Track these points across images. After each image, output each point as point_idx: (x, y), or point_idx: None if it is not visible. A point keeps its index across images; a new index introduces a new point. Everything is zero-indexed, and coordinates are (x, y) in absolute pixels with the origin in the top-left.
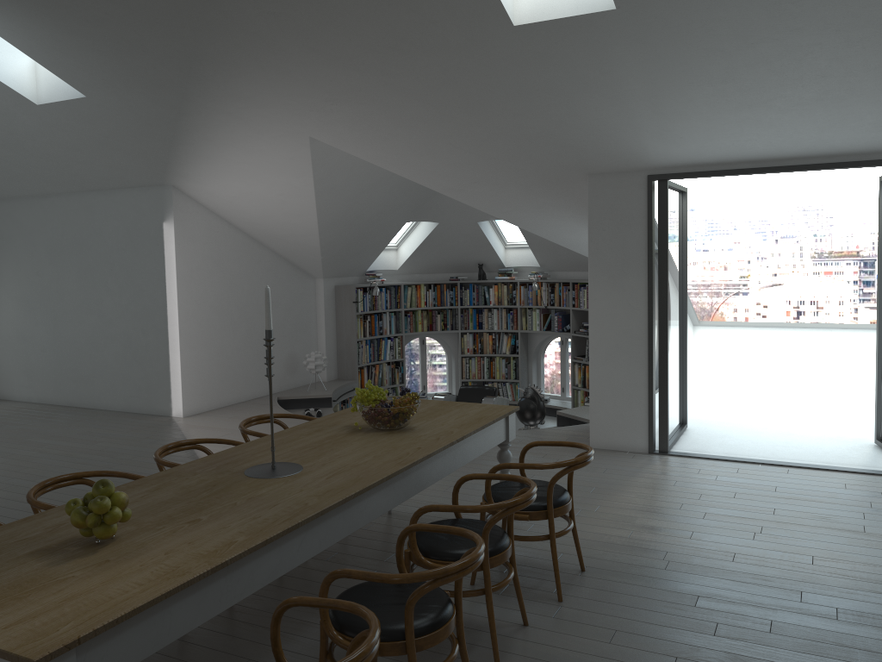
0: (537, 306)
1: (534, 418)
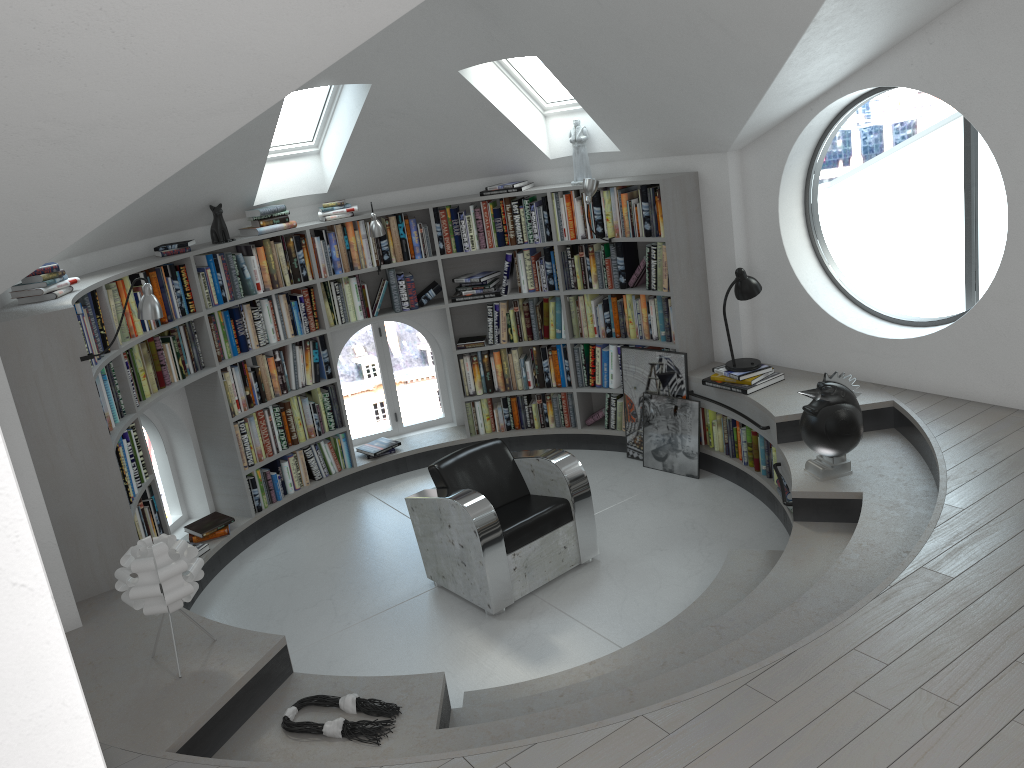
0: (359, 271)
1: (862, 435)
